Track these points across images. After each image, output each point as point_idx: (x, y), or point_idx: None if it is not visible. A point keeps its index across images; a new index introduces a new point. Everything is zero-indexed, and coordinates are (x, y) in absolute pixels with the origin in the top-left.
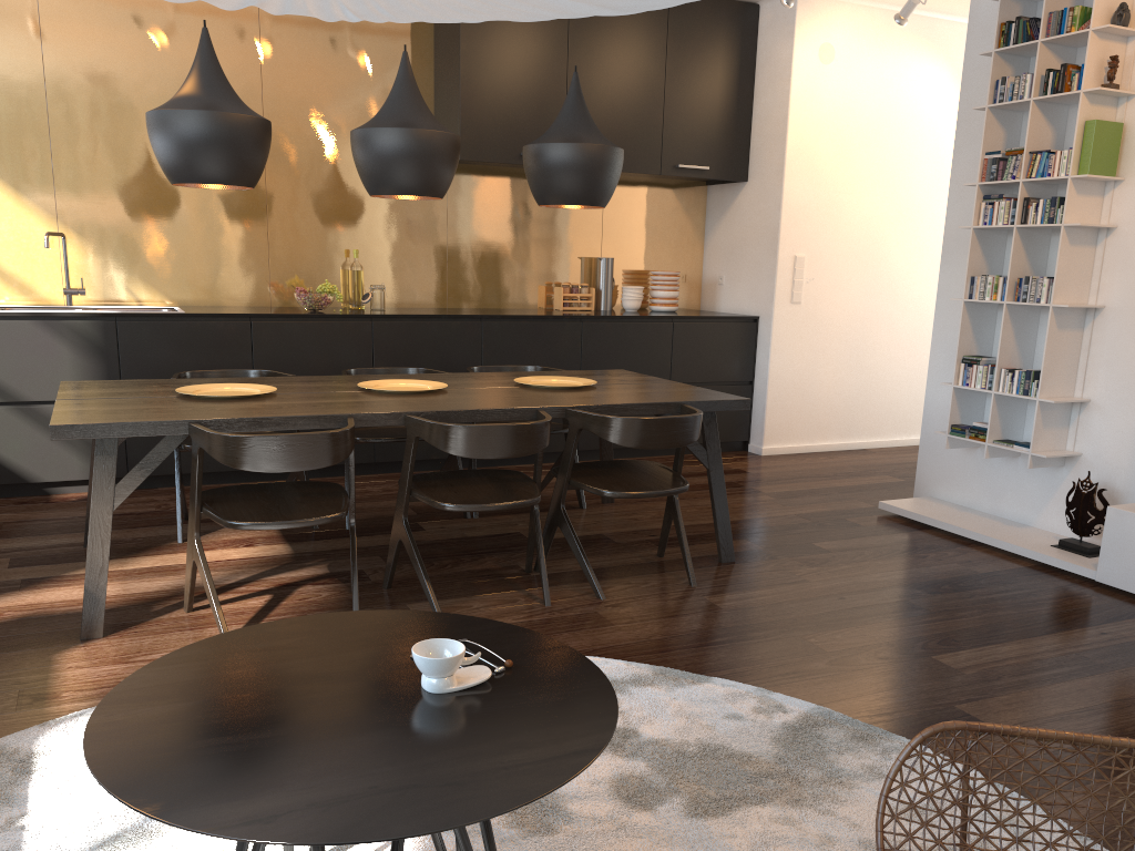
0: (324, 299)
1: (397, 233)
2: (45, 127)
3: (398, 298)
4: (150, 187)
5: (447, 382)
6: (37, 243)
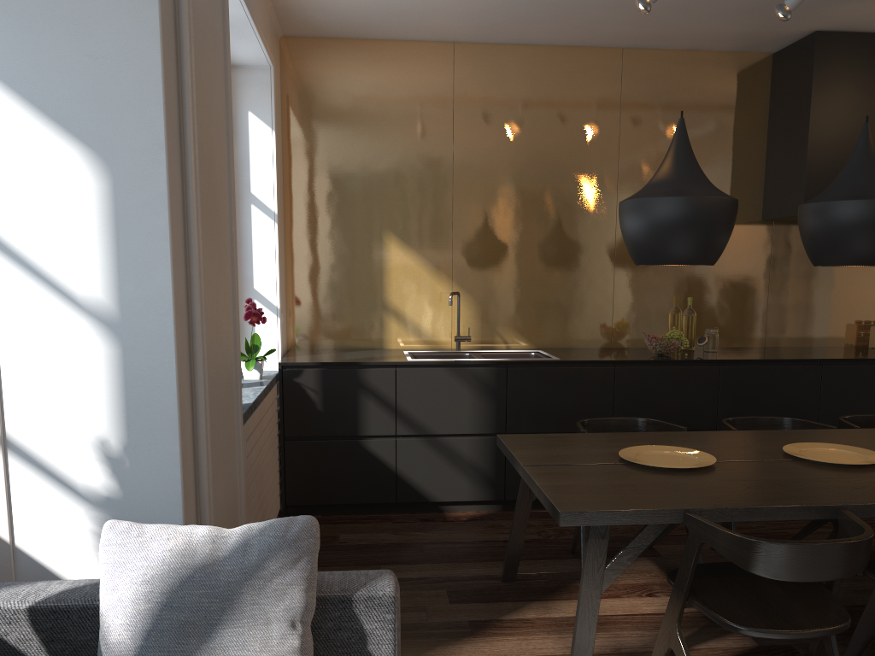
0: (673, 345)
1: (724, 281)
2: (450, 208)
3: (720, 338)
4: (523, 251)
5: (863, 446)
6: (435, 299)
